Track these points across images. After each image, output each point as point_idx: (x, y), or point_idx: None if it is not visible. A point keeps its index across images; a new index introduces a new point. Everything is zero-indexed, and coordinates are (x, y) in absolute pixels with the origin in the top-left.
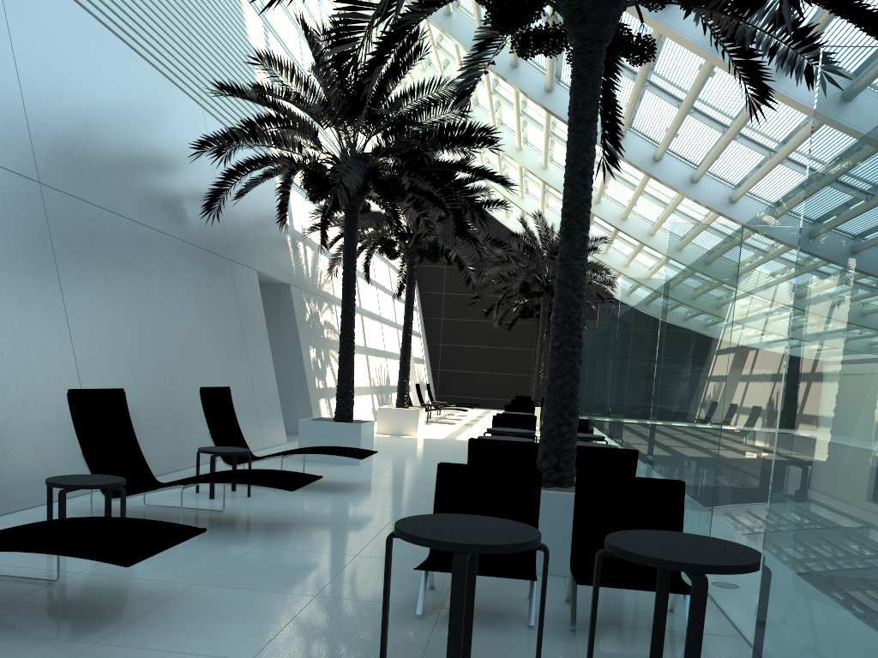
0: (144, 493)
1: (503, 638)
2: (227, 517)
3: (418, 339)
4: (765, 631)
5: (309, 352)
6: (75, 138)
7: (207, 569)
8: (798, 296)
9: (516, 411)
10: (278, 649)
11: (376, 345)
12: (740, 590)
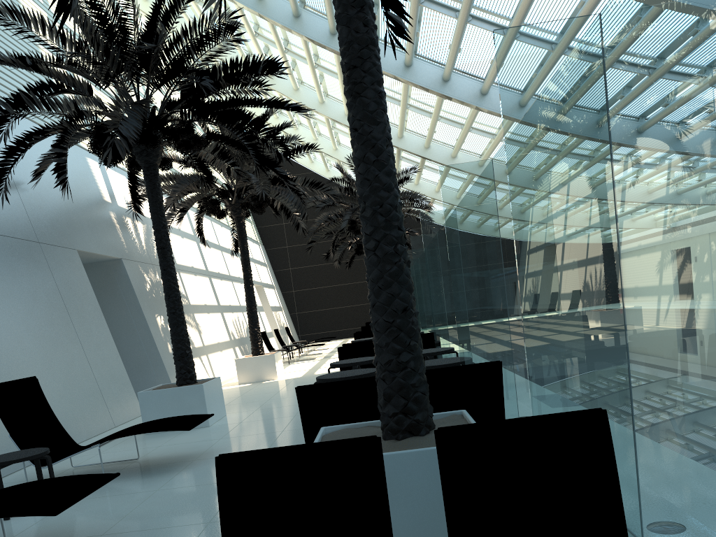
0: None
1: None
2: None
3: (272, 290)
4: None
5: (156, 320)
6: None
7: None
8: None
9: (365, 337)
10: None
11: (230, 302)
12: None
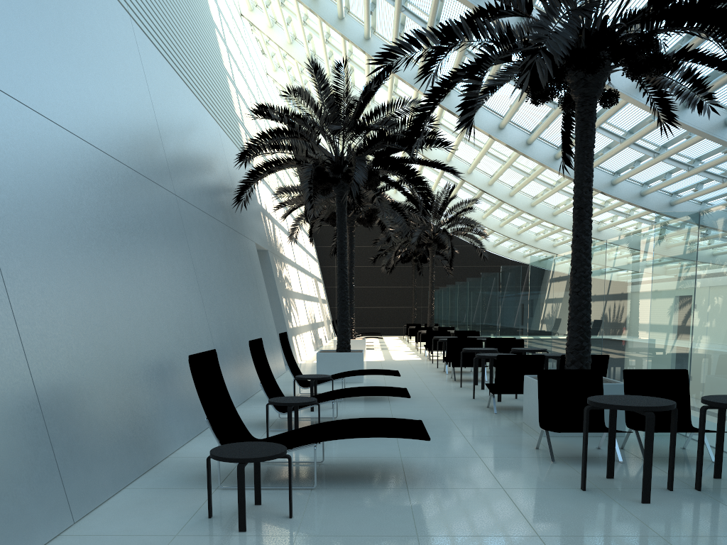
0: (306, 407)
1: (615, 468)
2: None
3: (321, 284)
4: None
5: (283, 301)
6: (180, 159)
7: (391, 449)
8: None
9: (437, 336)
10: (507, 482)
11: (306, 292)
12: None
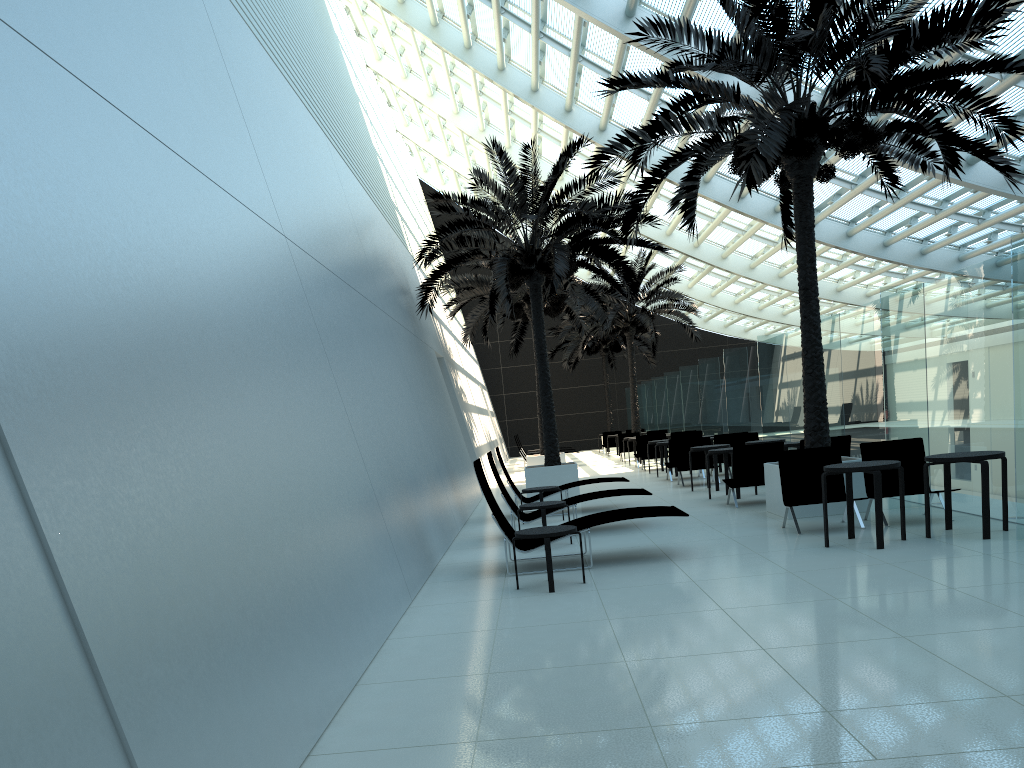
0: (549, 514)
1: (857, 532)
2: None
3: (486, 392)
4: (1020, 473)
5: (464, 416)
6: (378, 272)
7: (644, 541)
8: (1015, 334)
9: (650, 440)
10: (759, 549)
11: (477, 403)
12: (966, 491)
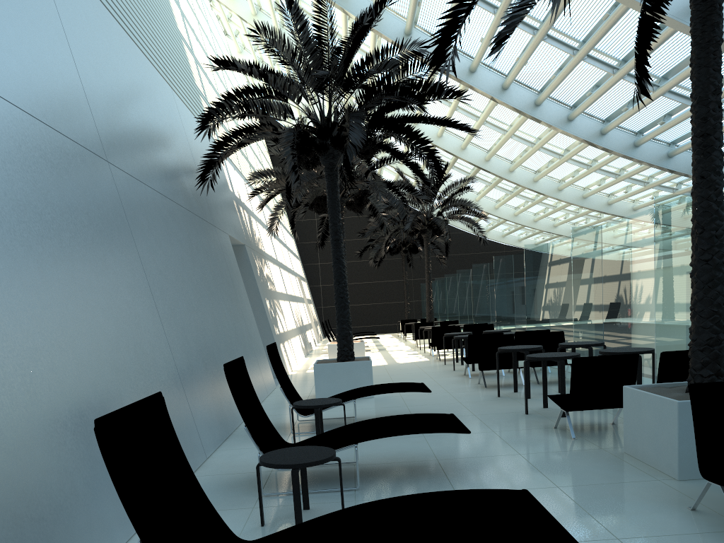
0: None
1: None
2: (370, 468)
3: (305, 283)
4: None
5: (266, 303)
6: (116, 117)
7: None
8: None
9: (445, 332)
10: None
11: (291, 292)
12: None
